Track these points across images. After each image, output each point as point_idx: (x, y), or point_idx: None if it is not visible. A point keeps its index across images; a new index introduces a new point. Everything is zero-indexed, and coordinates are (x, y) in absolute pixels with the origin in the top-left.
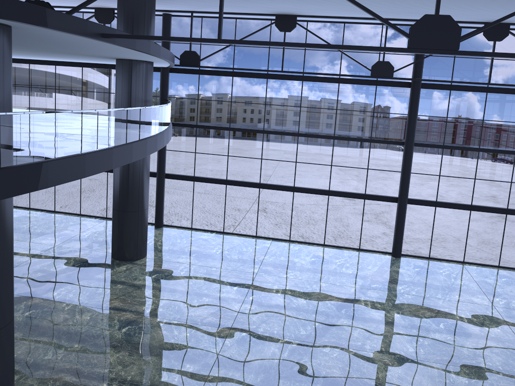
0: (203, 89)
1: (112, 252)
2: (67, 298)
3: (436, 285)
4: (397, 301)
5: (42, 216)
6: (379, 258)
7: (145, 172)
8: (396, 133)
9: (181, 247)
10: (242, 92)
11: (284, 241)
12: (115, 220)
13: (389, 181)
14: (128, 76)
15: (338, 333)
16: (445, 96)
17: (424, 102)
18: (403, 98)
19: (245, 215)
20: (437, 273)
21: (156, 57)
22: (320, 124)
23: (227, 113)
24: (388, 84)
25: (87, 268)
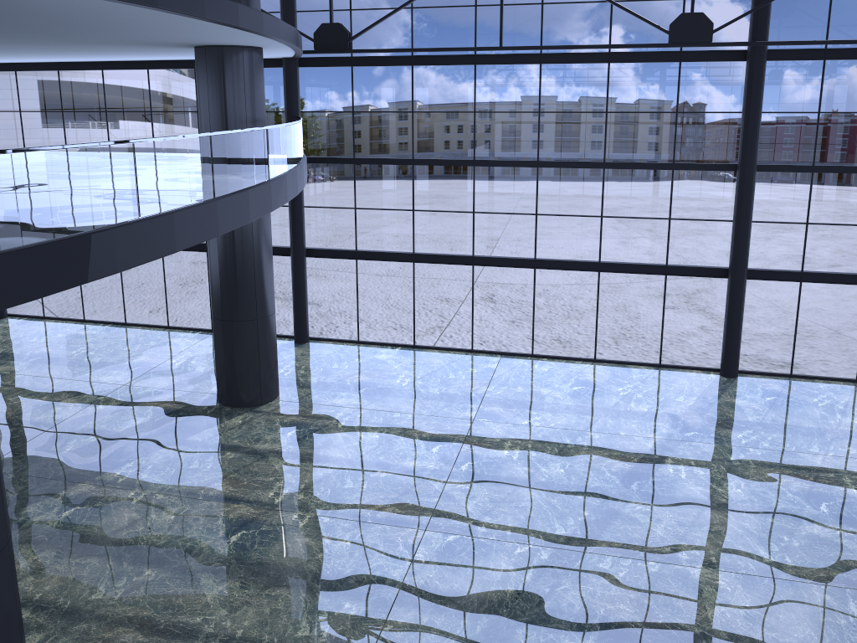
0: (377, 97)
1: (218, 392)
2: (138, 482)
3: (808, 428)
4: (735, 463)
5: (104, 333)
6: (697, 381)
7: (263, 250)
8: (716, 151)
9: (340, 377)
10: (443, 98)
11: (523, 357)
12: (219, 338)
13: (707, 235)
14: (217, 77)
15: (626, 531)
16: (804, 79)
17: (765, 92)
18: (728, 87)
19: (461, 307)
20: (808, 404)
21: (255, 34)
22: (581, 144)
23: (420, 135)
24: (703, 58)
25: (175, 423)
